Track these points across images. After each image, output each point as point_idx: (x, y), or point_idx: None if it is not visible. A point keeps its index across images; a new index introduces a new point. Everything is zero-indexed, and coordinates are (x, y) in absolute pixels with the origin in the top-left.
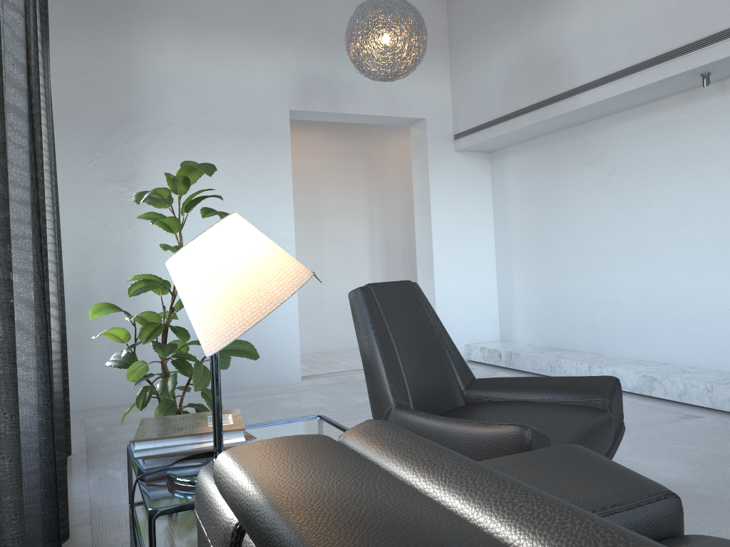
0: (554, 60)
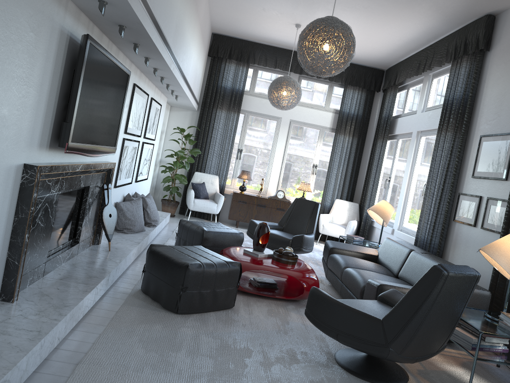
0: None
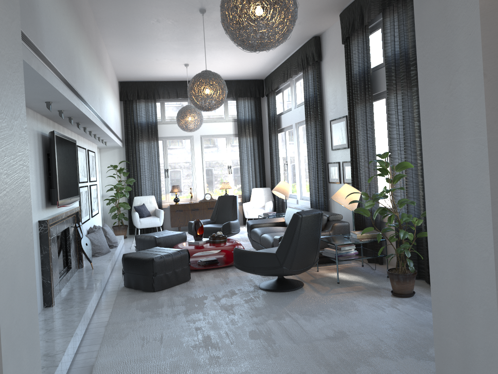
0: (33, 3)
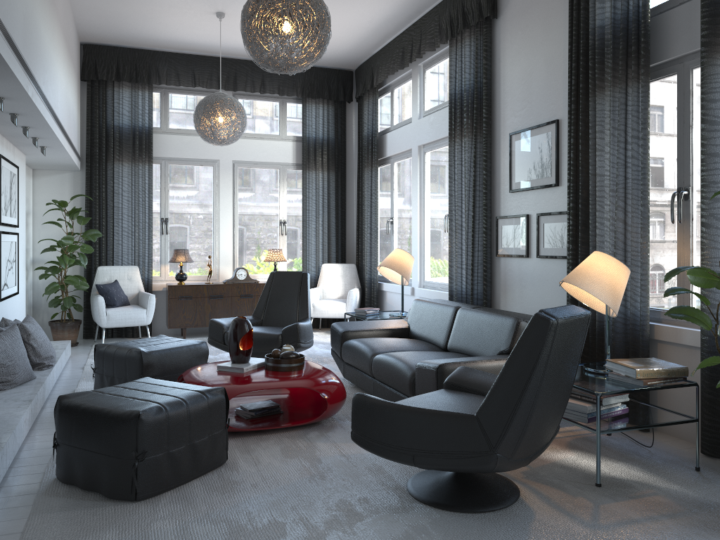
0: None
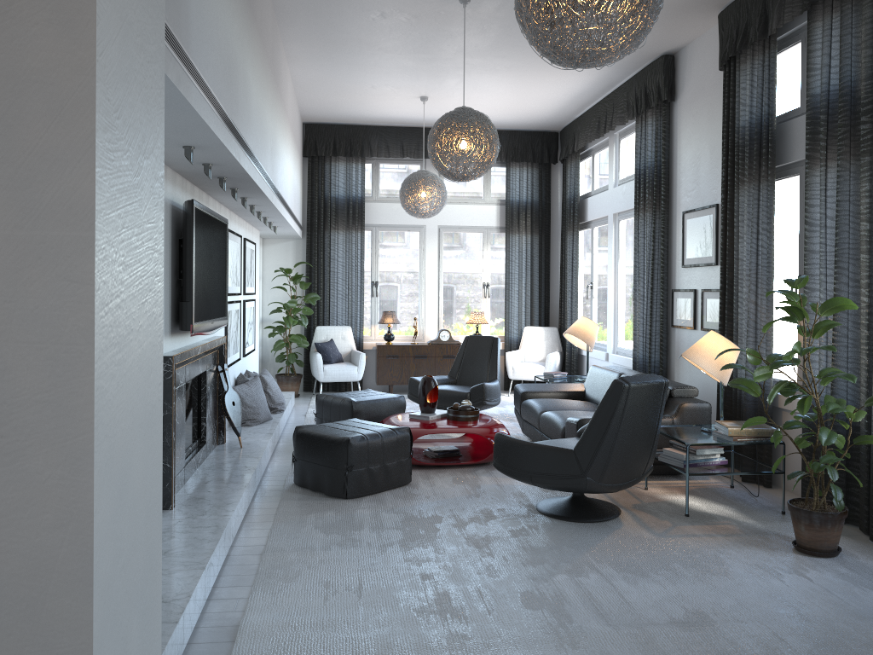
0: None
